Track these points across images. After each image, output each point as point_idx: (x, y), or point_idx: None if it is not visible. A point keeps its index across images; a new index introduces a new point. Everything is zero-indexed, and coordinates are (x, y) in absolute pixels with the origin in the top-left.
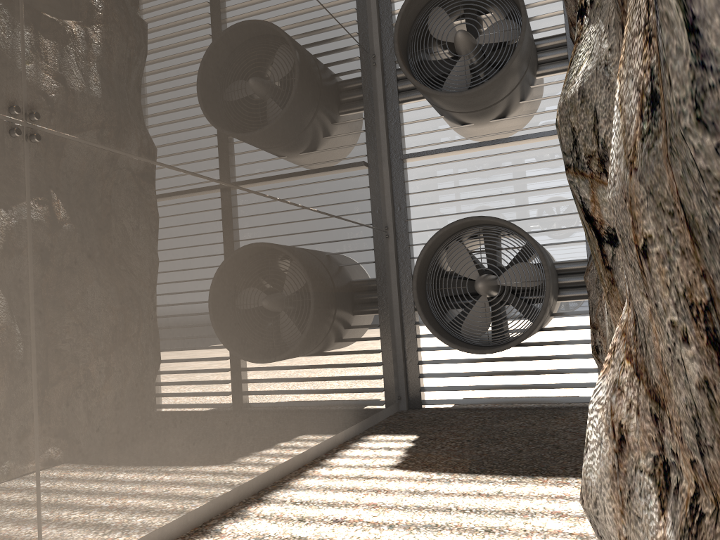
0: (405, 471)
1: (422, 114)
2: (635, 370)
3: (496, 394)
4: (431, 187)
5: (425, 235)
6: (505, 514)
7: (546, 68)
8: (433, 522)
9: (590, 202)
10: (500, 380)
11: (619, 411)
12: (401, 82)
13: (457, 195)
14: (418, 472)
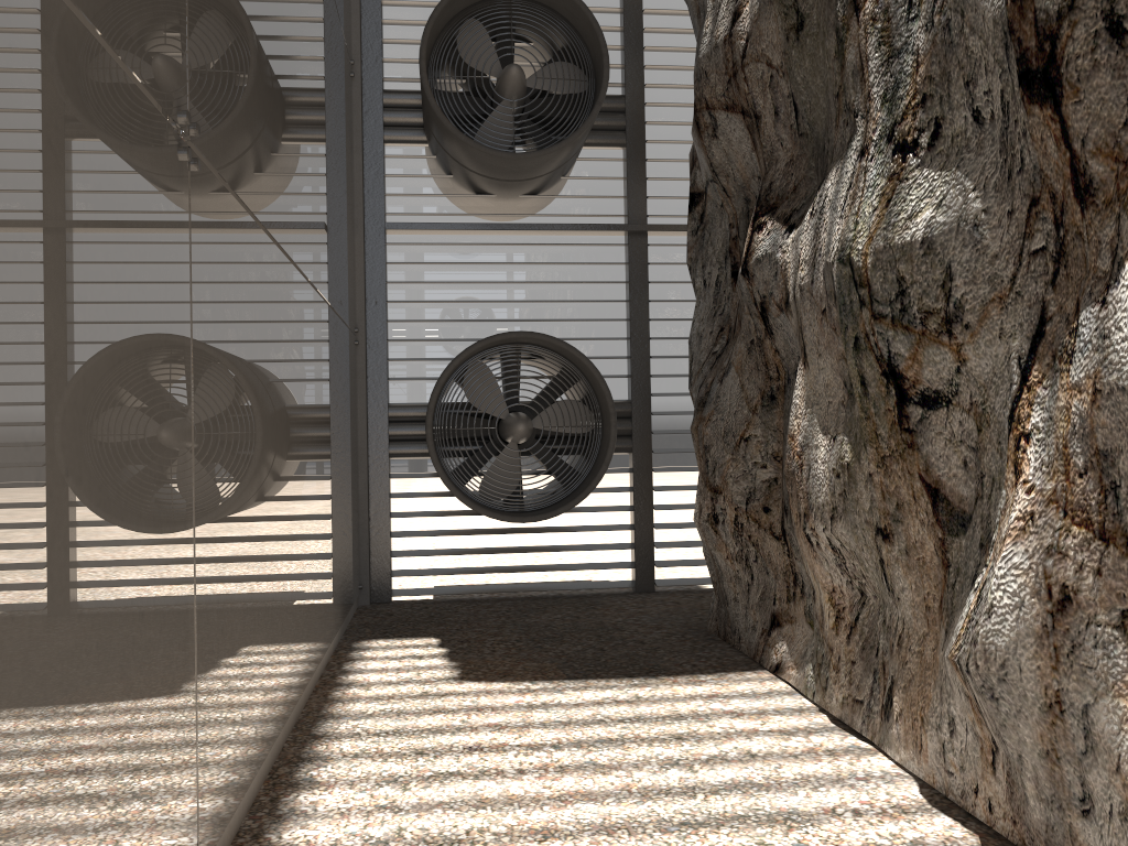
0: (482, 683)
1: (416, 166)
2: (1097, 536)
3: (499, 578)
4: (423, 276)
5: (410, 347)
6: (675, 719)
7: (597, 138)
8: (602, 737)
9: (905, 359)
10: (505, 559)
11: (1060, 574)
12: (390, 112)
13: (461, 294)
14: (502, 683)
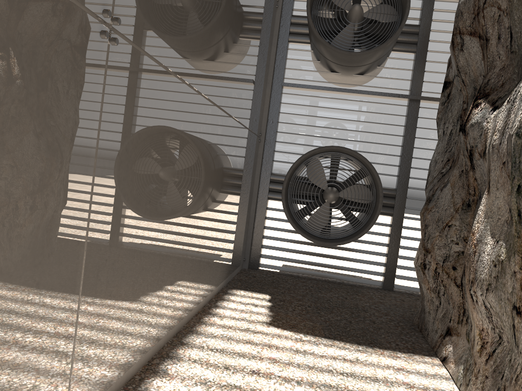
0: (279, 329)
1: (303, 55)
2: None
3: (312, 268)
4: (298, 111)
5: (286, 146)
6: (372, 380)
7: (400, 47)
8: (326, 382)
9: None
10: (317, 259)
11: None
12: (293, 26)
13: (315, 122)
14: (289, 332)
